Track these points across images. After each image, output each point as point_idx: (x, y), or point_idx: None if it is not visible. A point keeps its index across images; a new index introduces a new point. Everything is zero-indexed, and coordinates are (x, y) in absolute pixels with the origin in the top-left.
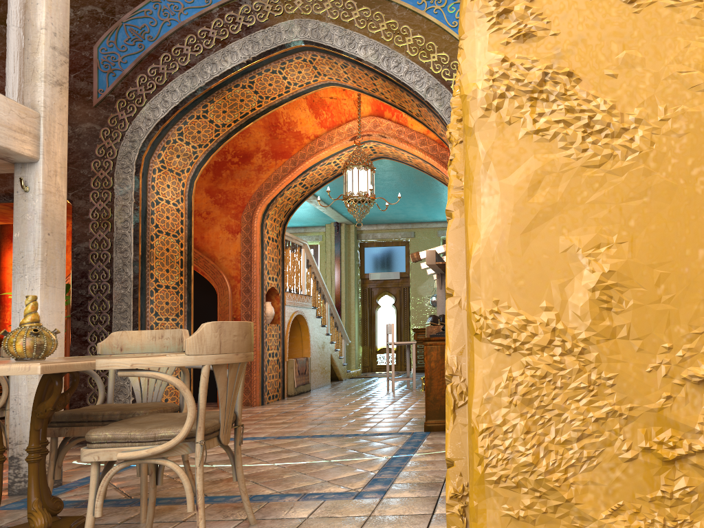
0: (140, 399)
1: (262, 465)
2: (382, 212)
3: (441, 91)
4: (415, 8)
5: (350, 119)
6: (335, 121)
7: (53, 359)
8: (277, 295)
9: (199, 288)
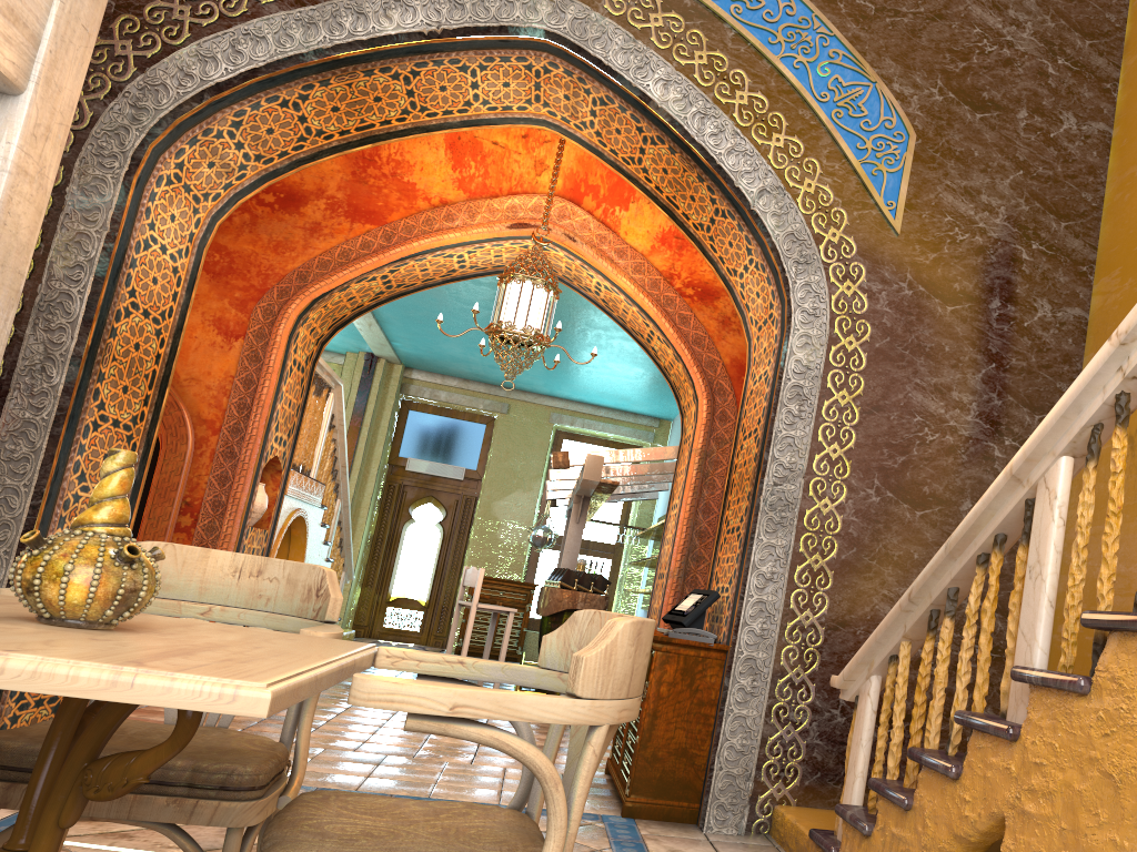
0: (175, 713)
1: None
2: (468, 359)
3: (783, 202)
4: (764, 47)
5: (518, 192)
6: (488, 185)
7: (123, 627)
8: (277, 473)
9: None
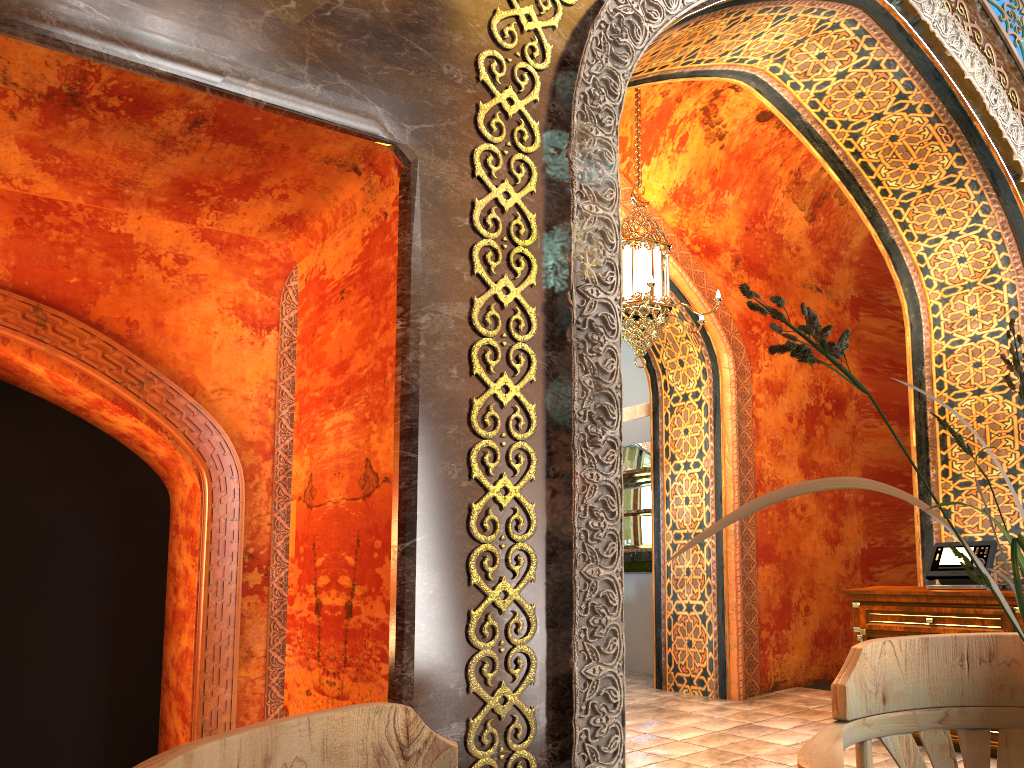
0: None
1: None
2: None
3: None
4: (1000, 24)
5: None
6: None
7: None
8: None
9: (35, 465)
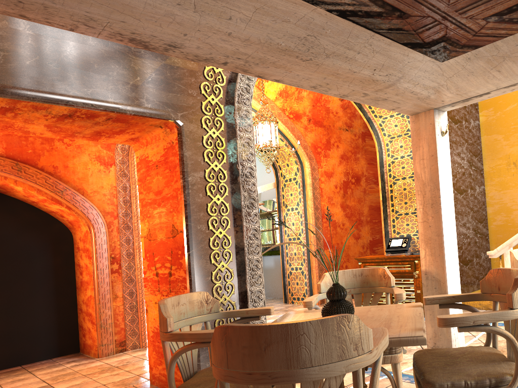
0: None
1: (468, 345)
2: None
3: None
4: None
5: None
6: None
7: None
8: None
9: (16, 226)
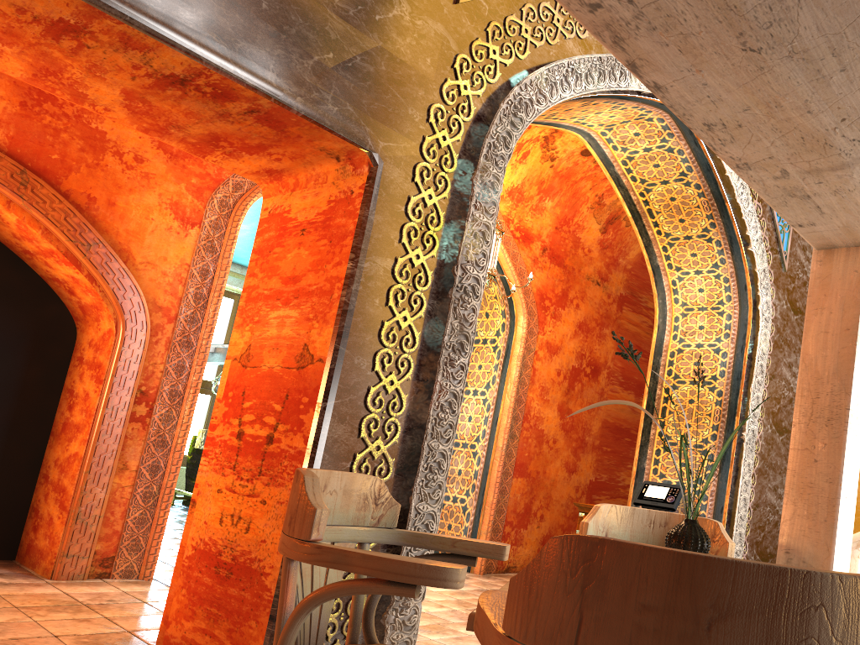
0: None
1: None
2: None
3: (762, 248)
4: None
5: None
6: None
7: None
8: None
9: None
